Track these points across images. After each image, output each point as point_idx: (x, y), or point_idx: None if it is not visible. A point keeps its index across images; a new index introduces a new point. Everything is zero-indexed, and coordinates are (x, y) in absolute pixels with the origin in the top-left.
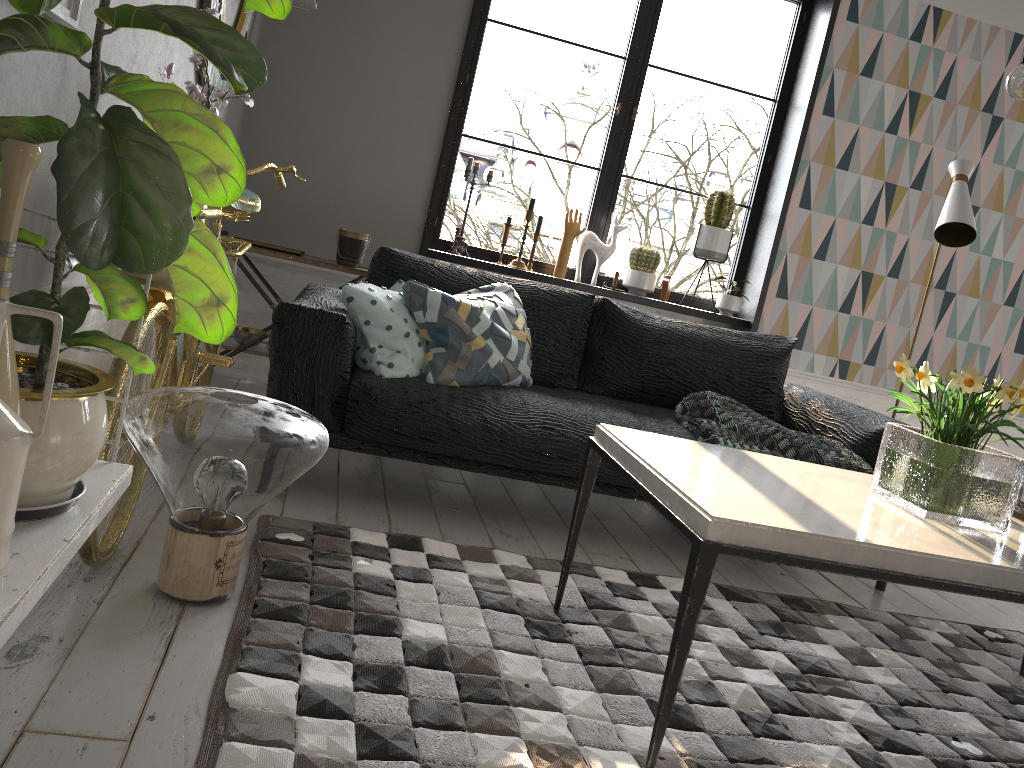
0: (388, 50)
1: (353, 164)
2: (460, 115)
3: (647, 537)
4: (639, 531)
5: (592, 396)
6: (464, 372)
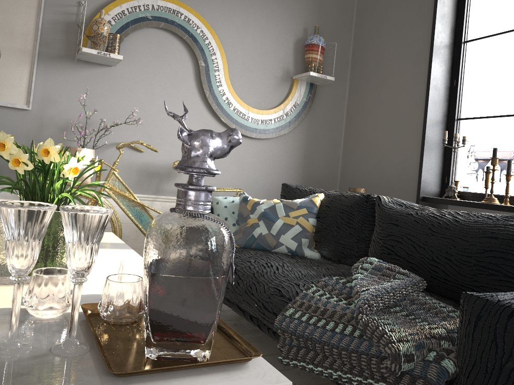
0: (395, 85)
1: (384, 153)
2: (452, 107)
3: (317, 383)
4: (327, 381)
5: (344, 268)
6: (242, 239)
